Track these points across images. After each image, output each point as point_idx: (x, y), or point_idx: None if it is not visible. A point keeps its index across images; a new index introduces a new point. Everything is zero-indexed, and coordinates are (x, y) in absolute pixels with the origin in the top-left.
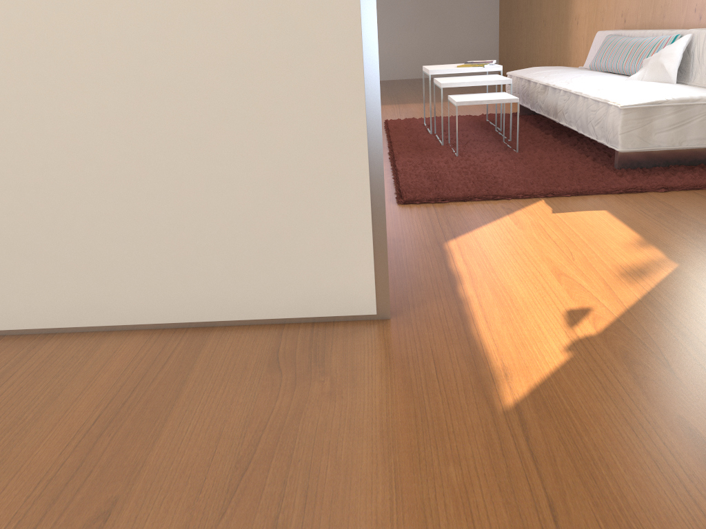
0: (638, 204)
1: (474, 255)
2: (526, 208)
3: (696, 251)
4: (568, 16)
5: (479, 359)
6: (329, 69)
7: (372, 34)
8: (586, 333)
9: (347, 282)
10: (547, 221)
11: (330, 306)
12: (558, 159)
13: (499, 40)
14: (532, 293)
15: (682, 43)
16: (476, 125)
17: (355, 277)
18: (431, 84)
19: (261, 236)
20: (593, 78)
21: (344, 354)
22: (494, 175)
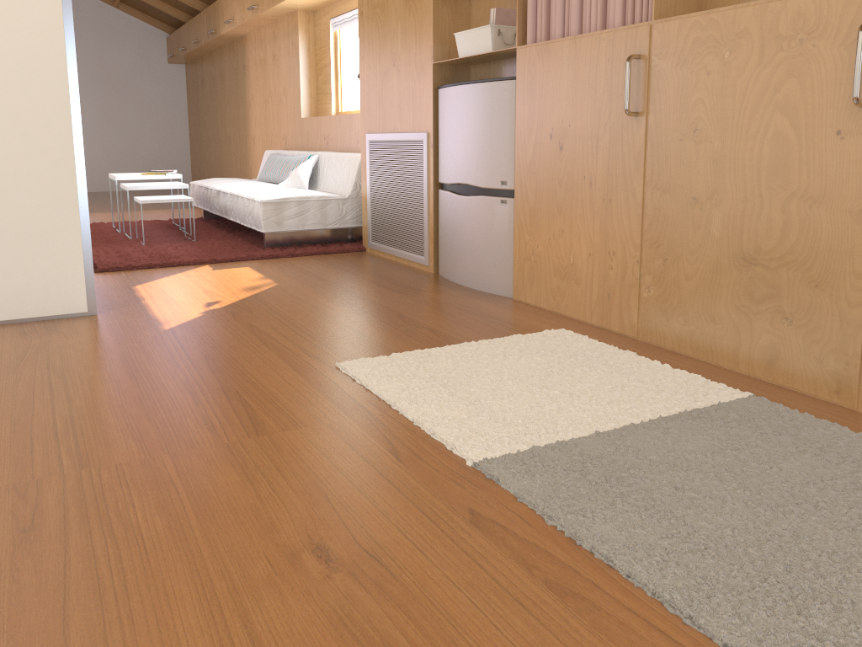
0: (271, 263)
1: (154, 289)
2: (195, 269)
3: (292, 278)
4: (247, 136)
5: (153, 320)
6: (54, 161)
7: (80, 143)
8: (215, 308)
9: (67, 292)
10: (208, 273)
11: (56, 308)
12: (226, 244)
13: (191, 155)
14: (189, 299)
15: (312, 161)
16: (163, 226)
17: (73, 288)
18: (118, 196)
19: (6, 263)
20: (254, 185)
21: (69, 326)
22: (174, 254)
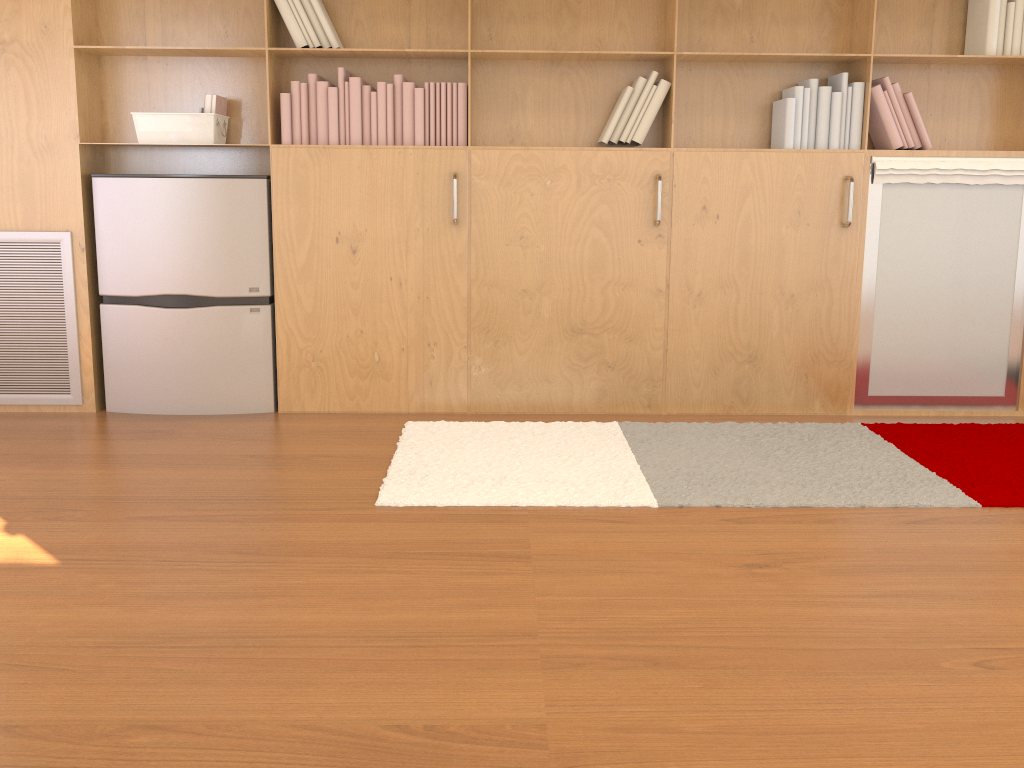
0: None
1: None
2: None
3: None
4: None
5: None
6: None
7: None
8: (0, 525)
9: None
10: None
11: None
12: None
13: None
14: None
15: None
16: None
17: None
18: None
19: None
20: None
21: None
22: None
